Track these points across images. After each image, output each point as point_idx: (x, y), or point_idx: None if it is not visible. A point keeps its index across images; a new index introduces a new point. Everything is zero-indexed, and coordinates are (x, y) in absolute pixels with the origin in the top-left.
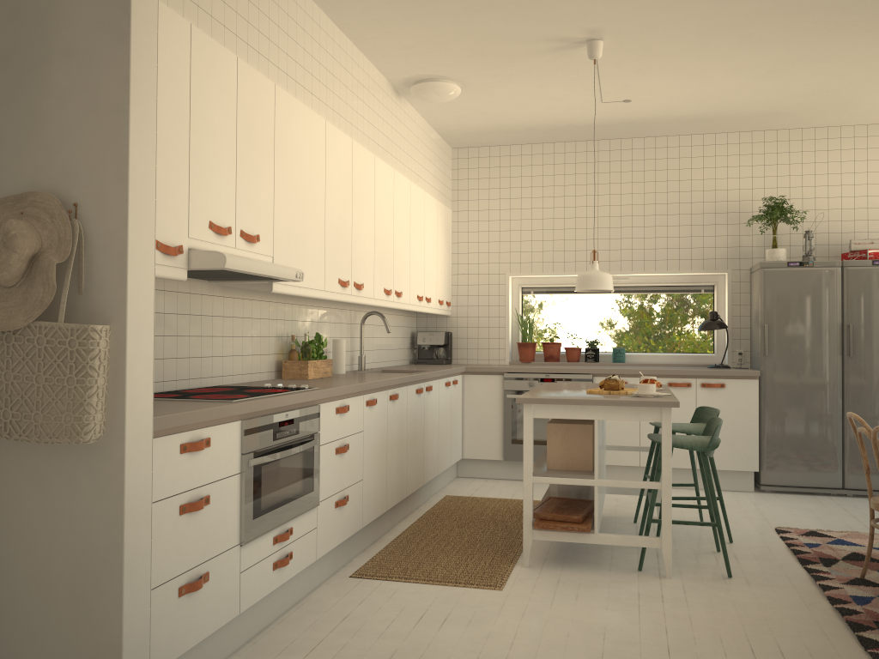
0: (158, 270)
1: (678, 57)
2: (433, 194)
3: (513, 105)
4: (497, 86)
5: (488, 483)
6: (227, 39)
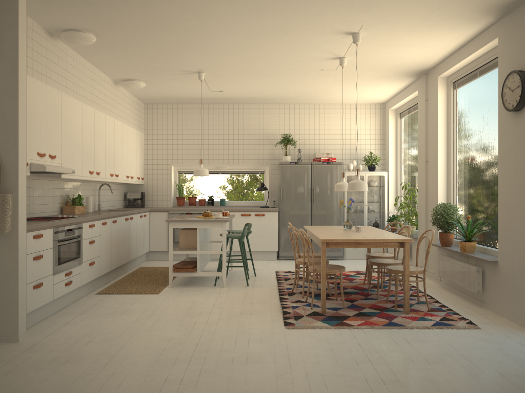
0: None
1: (237, 79)
2: (134, 127)
3: (171, 90)
4: (162, 83)
5: (161, 261)
6: (43, 79)
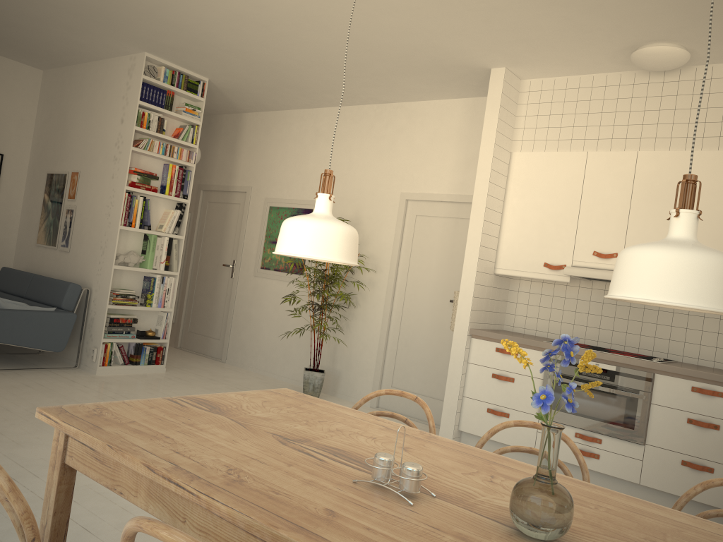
0: (545, 276)
1: None
2: None
3: None
4: None
5: None
6: (628, 145)
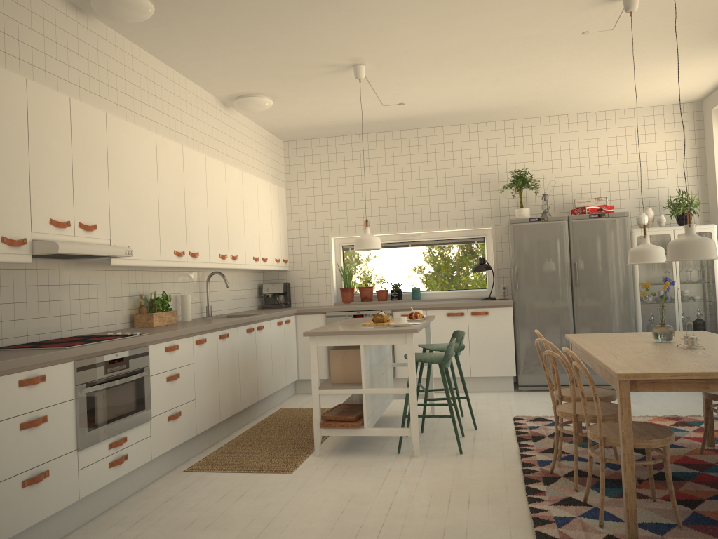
0: (5, 258)
1: (425, 73)
2: (266, 178)
3: (318, 110)
4: (300, 97)
5: None
6: (60, 86)
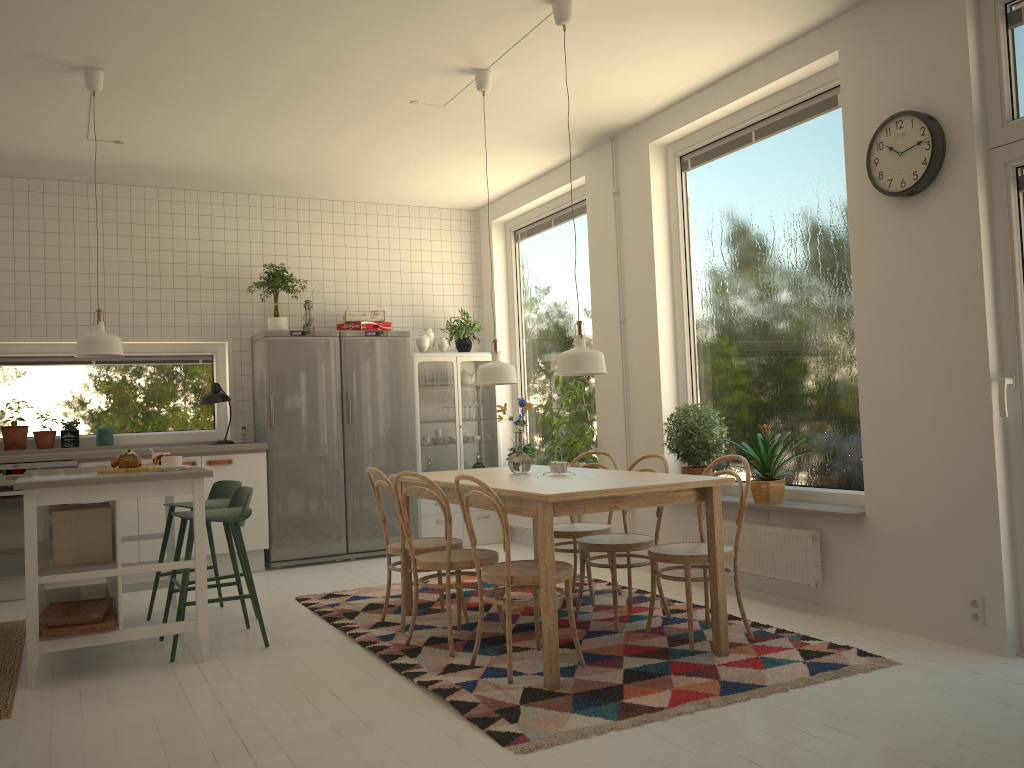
0: None
1: (186, 105)
2: None
3: None
4: None
5: None
6: None
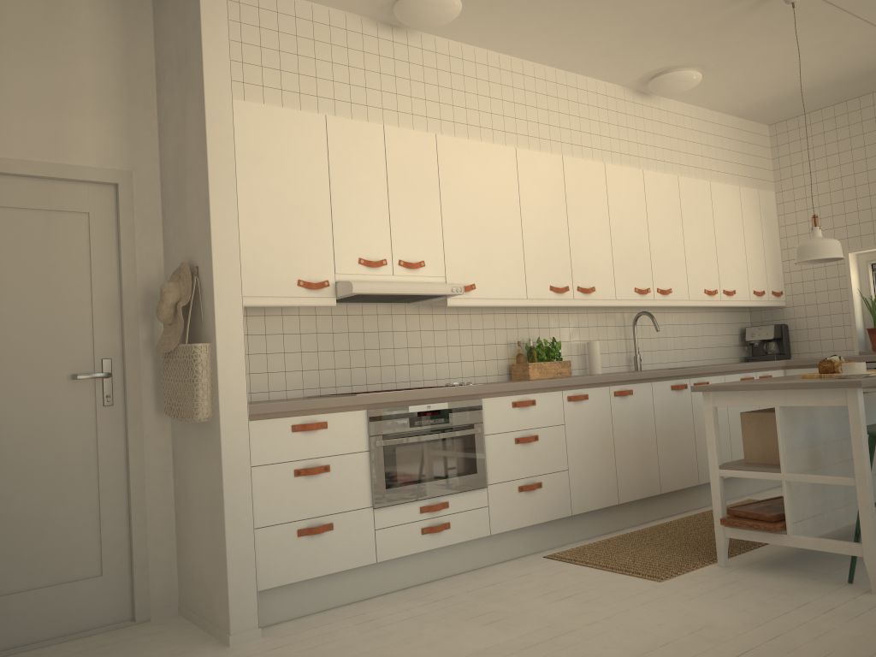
0: (303, 301)
1: None
2: (731, 181)
3: (782, 68)
4: (738, 57)
5: None
6: (370, 115)
